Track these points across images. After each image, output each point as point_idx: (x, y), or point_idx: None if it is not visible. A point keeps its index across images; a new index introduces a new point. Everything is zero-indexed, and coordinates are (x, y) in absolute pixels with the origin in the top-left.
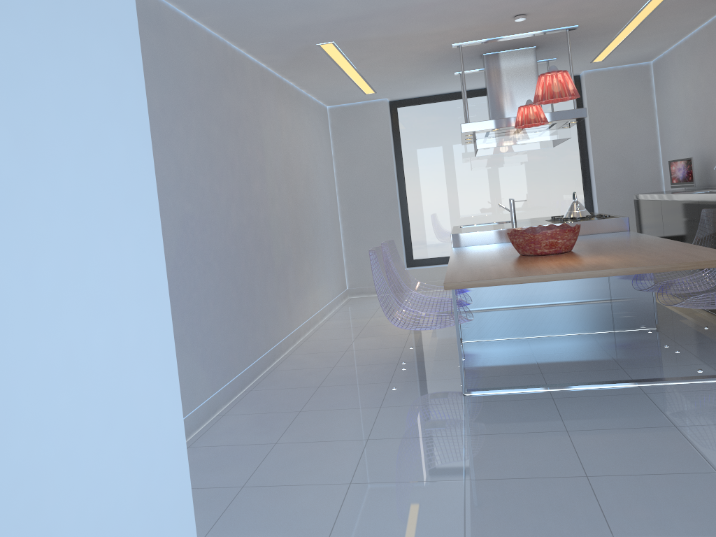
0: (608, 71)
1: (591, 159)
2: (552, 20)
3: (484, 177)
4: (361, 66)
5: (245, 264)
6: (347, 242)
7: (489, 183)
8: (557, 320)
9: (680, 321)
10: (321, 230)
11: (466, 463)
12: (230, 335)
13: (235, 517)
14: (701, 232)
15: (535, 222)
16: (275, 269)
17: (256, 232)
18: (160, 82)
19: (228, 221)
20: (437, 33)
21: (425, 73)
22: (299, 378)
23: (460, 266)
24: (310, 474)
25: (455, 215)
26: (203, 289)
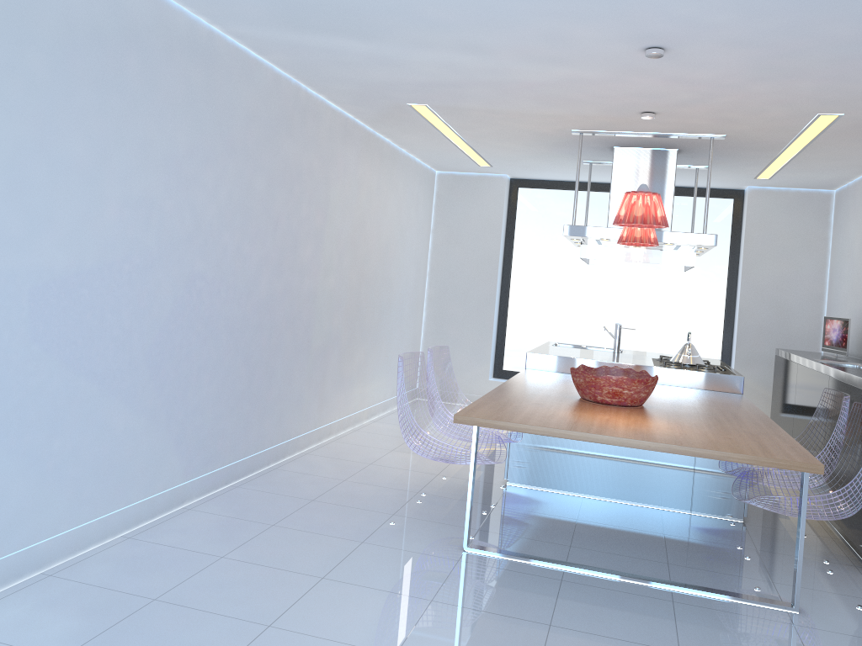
0: (779, 192)
1: (739, 294)
2: (691, 124)
3: (606, 289)
4: (466, 135)
5: (267, 340)
6: (428, 333)
7: (609, 297)
8: (624, 484)
9: (779, 519)
10: (392, 314)
11: (410, 635)
12: (225, 418)
13: (124, 632)
14: (818, 416)
15: (639, 357)
16: (312, 351)
17: (292, 305)
18: (194, 121)
19: (255, 287)
20: (550, 115)
21: (547, 155)
22: (298, 485)
23: (500, 396)
24: (234, 603)
25: (562, 328)
26: (199, 361)
